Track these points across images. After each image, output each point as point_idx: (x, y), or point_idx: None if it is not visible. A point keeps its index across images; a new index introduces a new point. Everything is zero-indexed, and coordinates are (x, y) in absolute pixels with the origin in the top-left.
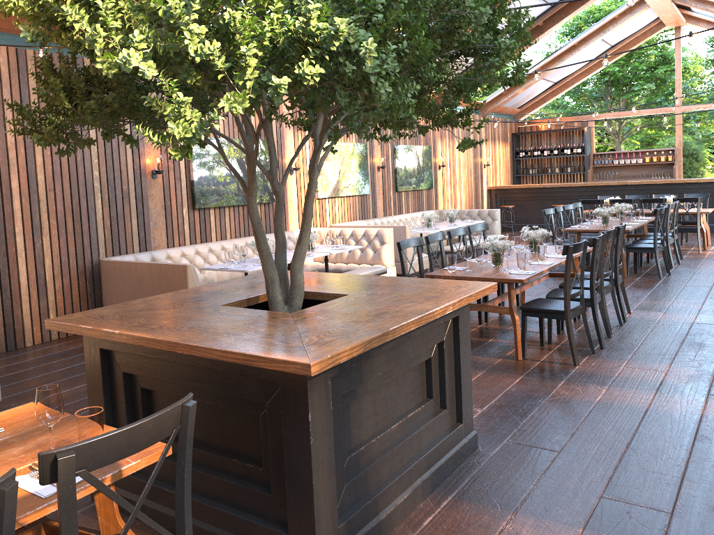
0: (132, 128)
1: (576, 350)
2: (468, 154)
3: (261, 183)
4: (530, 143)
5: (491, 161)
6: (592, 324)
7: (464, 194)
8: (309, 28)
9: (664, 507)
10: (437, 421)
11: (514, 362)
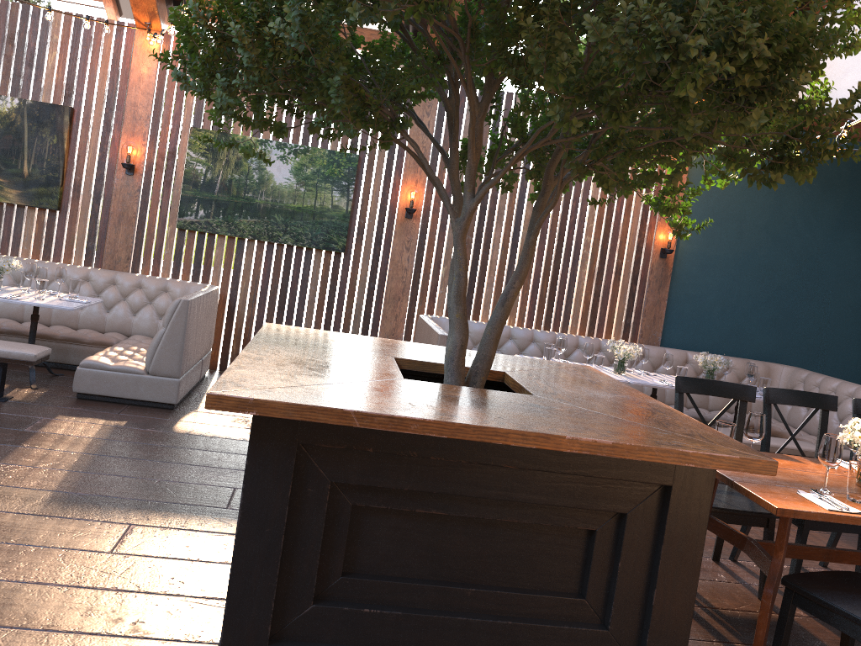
0: None
1: None
2: None
3: None
4: None
5: None
6: None
7: None
8: None
9: None
10: None
11: None
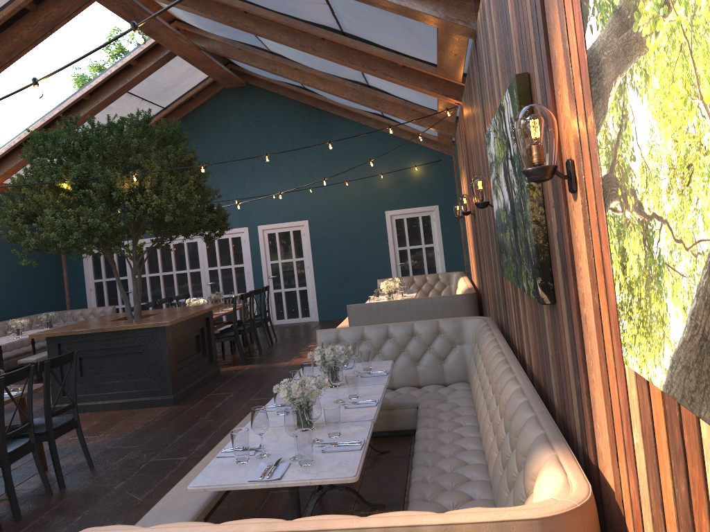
0: (483, 138)
1: None
2: None
3: (521, 232)
4: None
5: None
6: None
7: None
8: None
9: None
10: None
11: None
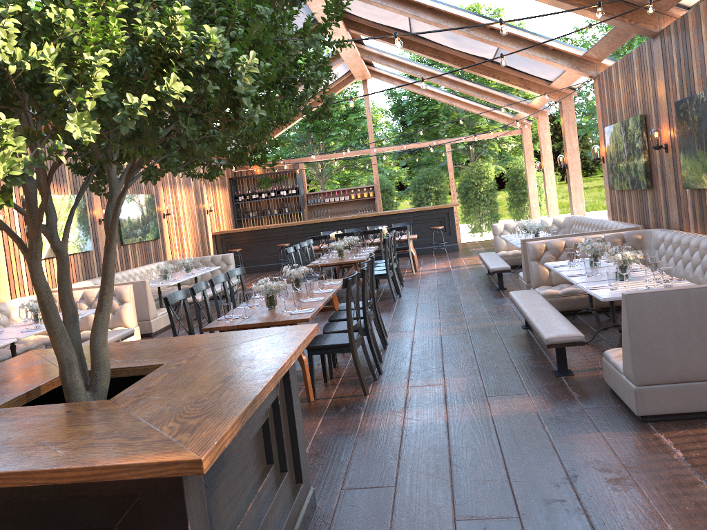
0: None
1: (364, 379)
2: (191, 200)
3: None
4: (247, 187)
5: (214, 207)
6: (360, 353)
7: (191, 242)
8: (172, 36)
9: (510, 513)
10: (283, 488)
11: (307, 404)
